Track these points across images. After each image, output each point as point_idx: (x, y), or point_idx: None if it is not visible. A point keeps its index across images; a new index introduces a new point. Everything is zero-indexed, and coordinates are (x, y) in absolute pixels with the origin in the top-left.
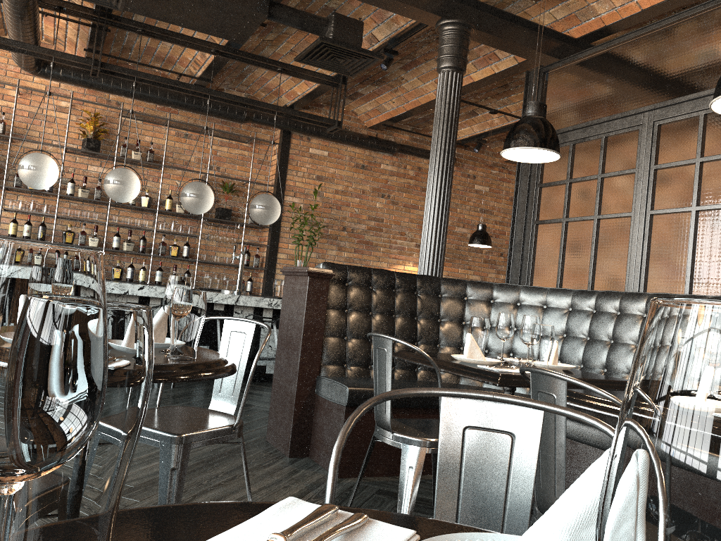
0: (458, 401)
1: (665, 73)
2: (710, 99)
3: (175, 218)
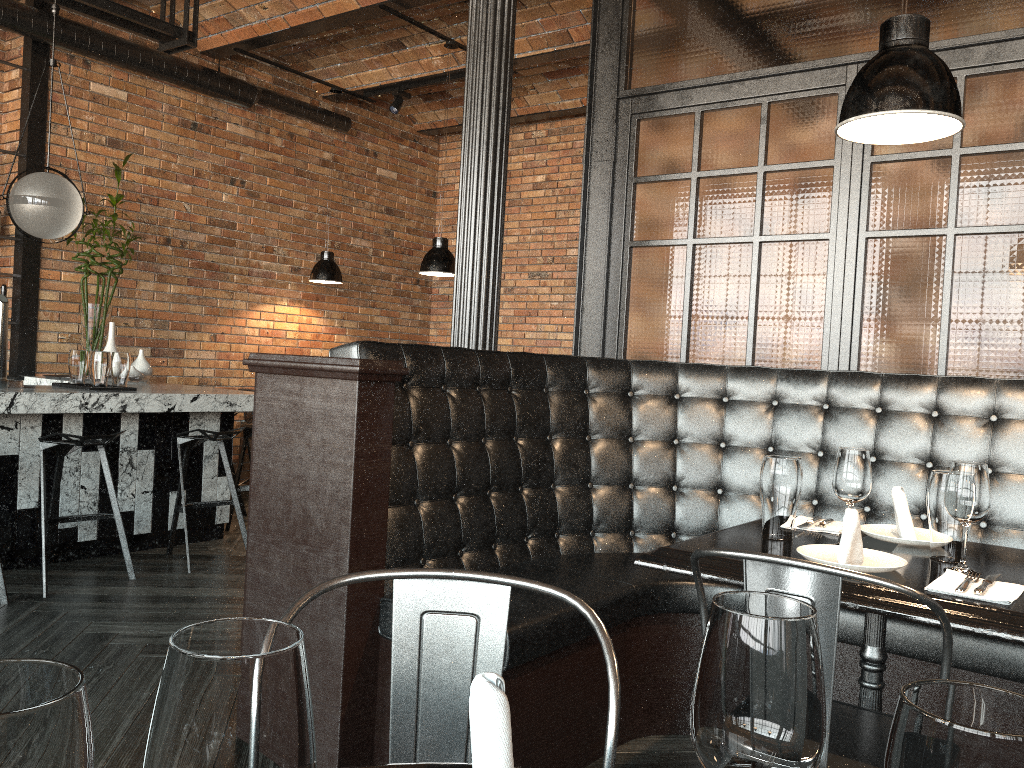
0: None
1: (884, 1)
2: (979, 52)
3: None
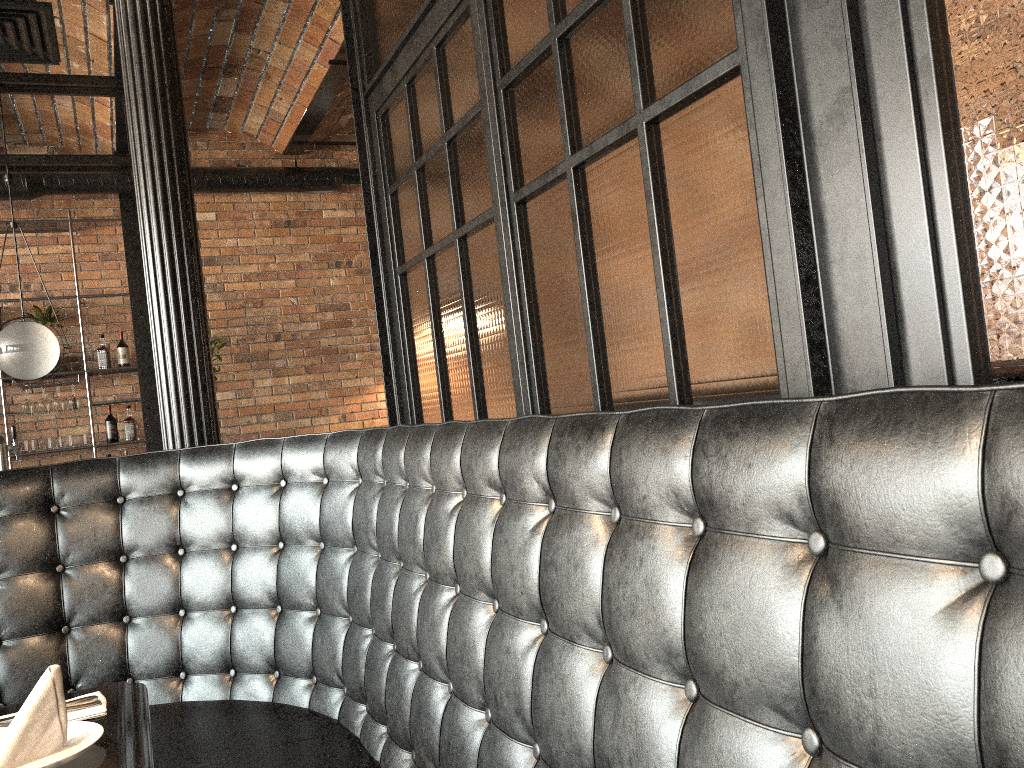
0: None
1: None
2: None
3: None
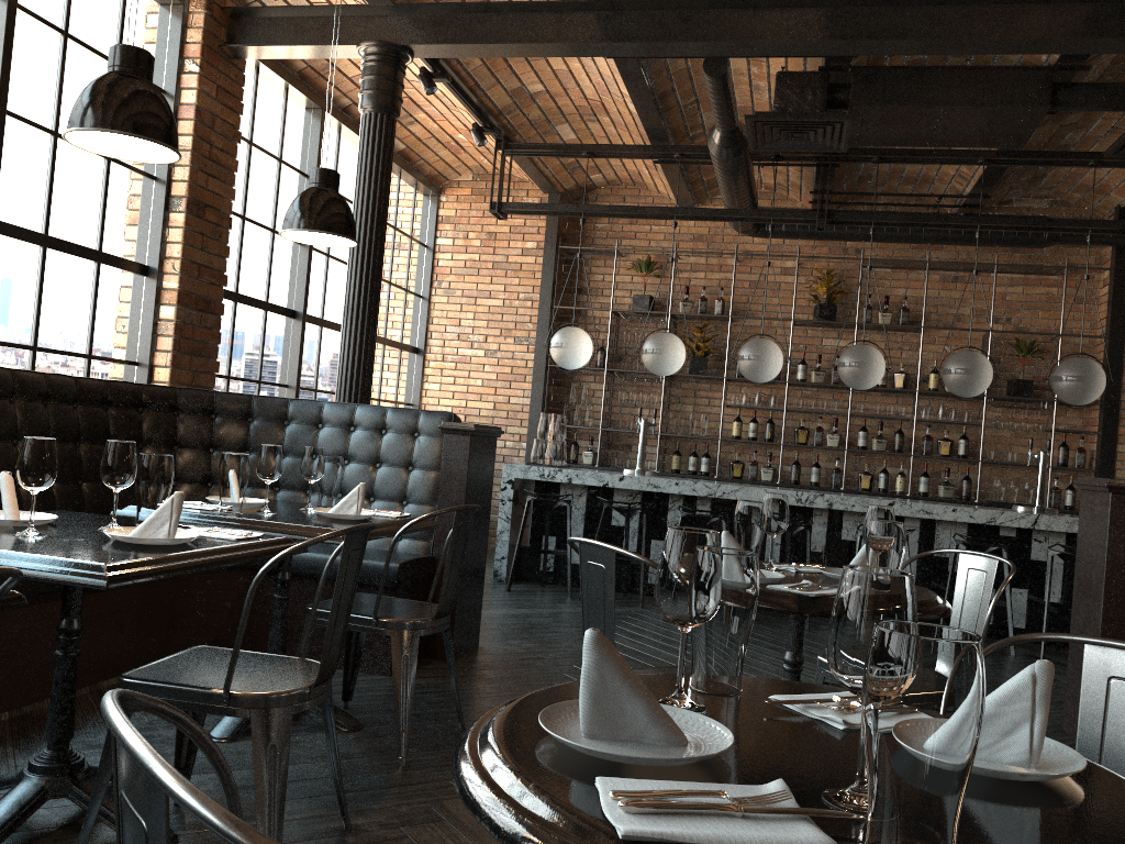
0: (1101, 650)
1: None
2: None
3: (945, 400)
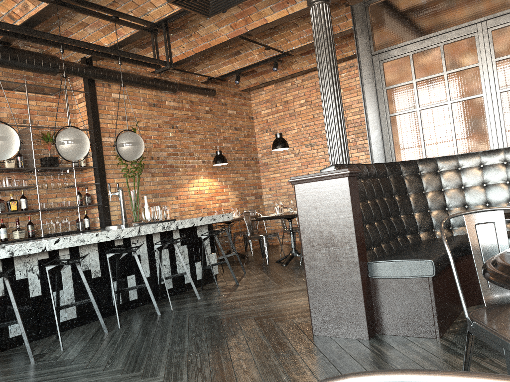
0: None
1: None
2: None
3: (2, 175)
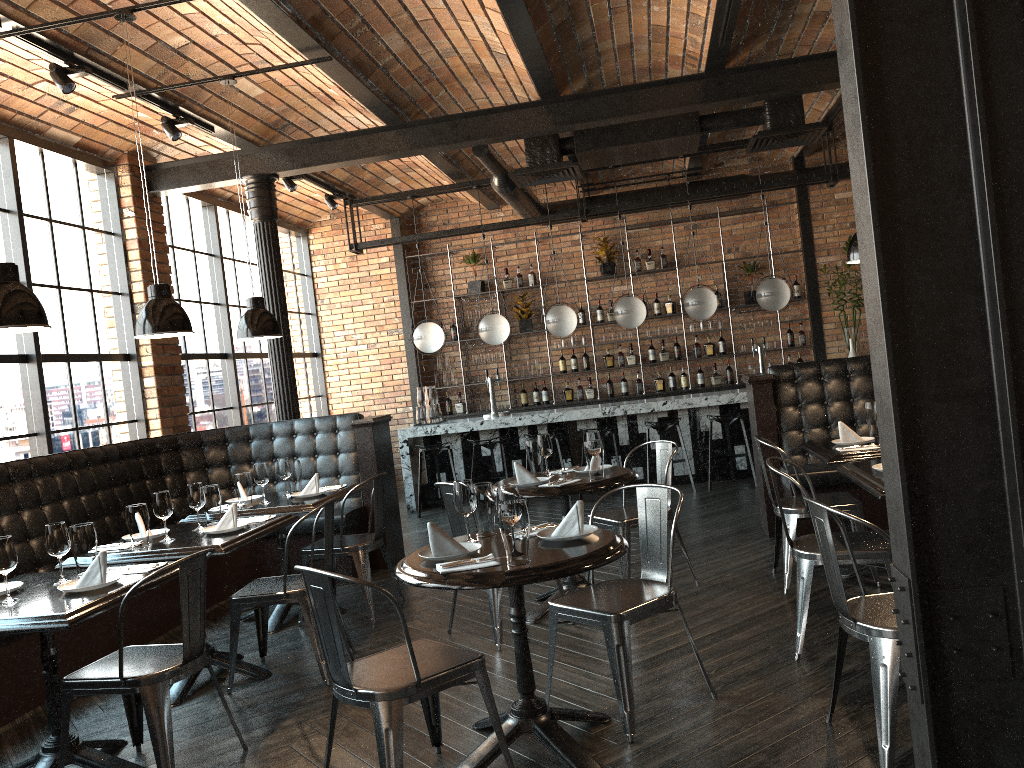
0: (641, 488)
1: None
2: None
3: None
